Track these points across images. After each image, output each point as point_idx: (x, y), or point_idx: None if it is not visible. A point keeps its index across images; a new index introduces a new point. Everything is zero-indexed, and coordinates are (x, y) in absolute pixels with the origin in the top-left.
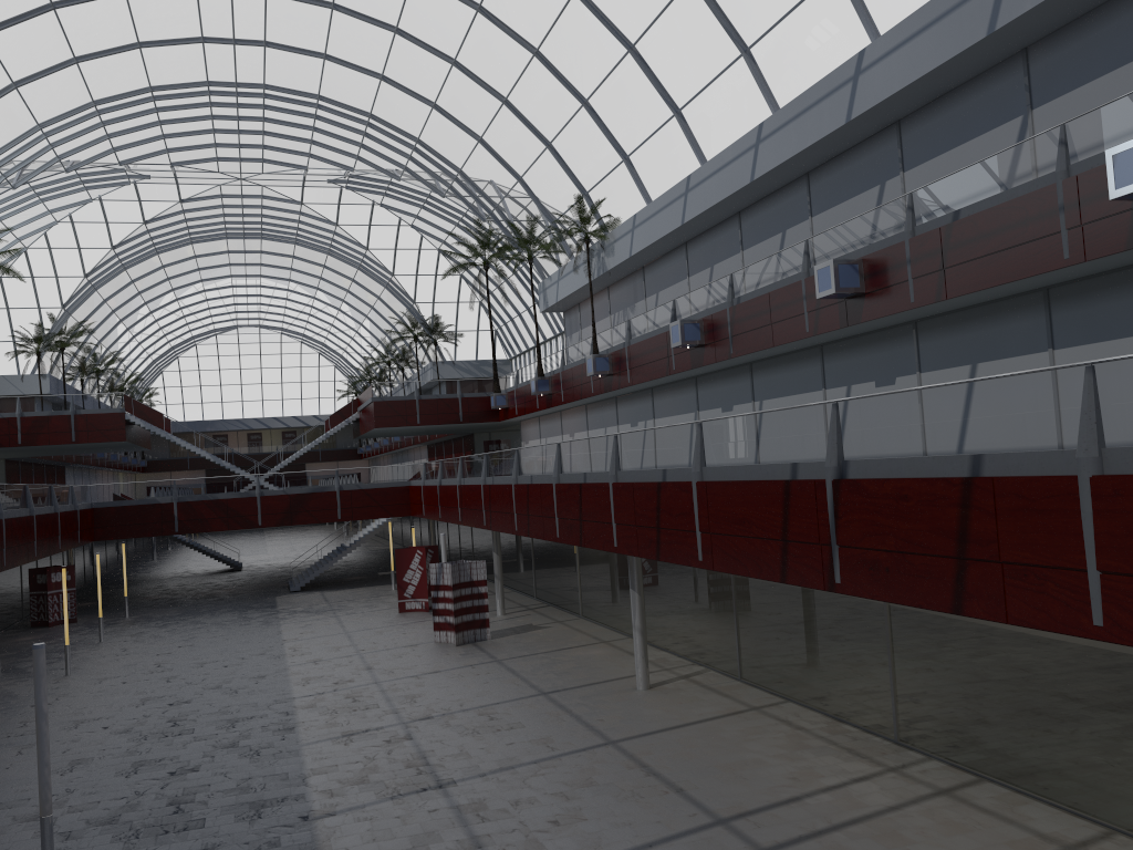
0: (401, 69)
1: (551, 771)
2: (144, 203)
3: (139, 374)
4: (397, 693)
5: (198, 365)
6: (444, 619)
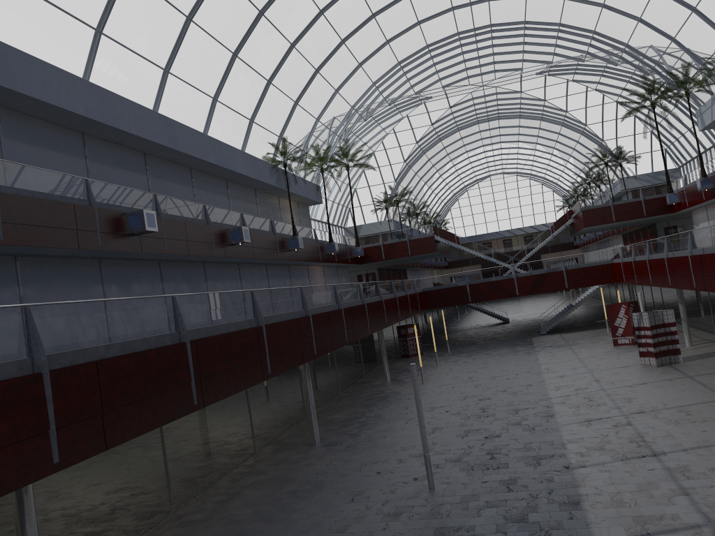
0: None
1: None
2: (430, 113)
3: (438, 212)
4: (618, 396)
5: (469, 202)
6: (646, 349)
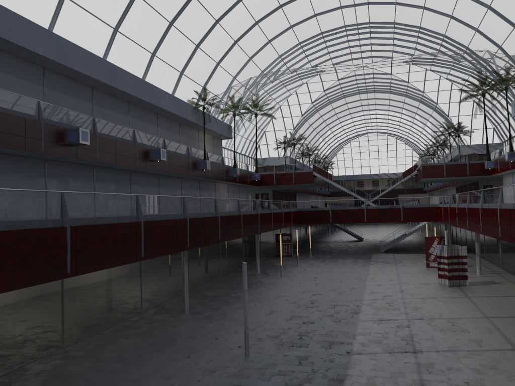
0: (432, 2)
1: (475, 357)
2: (323, 82)
3: (326, 155)
4: (410, 305)
5: (351, 151)
6: (443, 273)
